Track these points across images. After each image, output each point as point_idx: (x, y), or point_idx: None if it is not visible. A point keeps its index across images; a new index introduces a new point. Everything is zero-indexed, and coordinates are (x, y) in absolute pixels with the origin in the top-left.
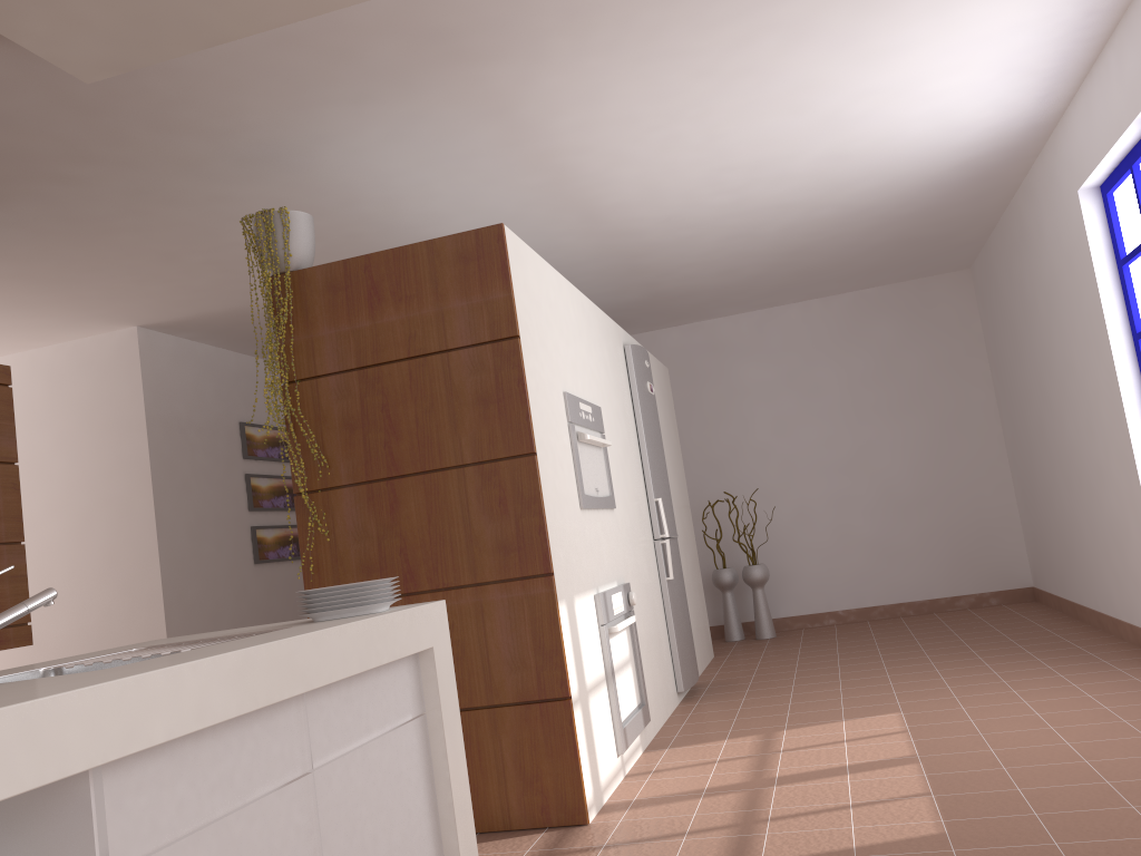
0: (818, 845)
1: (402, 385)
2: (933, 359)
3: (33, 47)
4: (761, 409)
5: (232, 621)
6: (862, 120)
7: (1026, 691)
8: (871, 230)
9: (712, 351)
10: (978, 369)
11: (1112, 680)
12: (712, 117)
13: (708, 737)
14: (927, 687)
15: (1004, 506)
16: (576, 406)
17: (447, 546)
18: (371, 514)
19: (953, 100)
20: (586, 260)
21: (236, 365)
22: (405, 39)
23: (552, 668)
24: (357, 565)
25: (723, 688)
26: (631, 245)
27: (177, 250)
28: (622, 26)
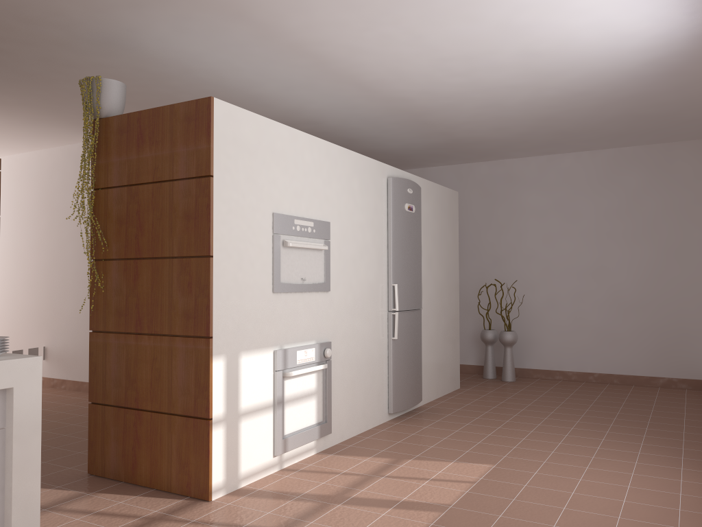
0: None
1: (148, 199)
2: (666, 204)
3: None
4: (535, 225)
5: None
6: (534, 28)
7: (594, 470)
8: (600, 107)
9: (507, 181)
10: (700, 215)
11: (663, 477)
12: (405, 23)
13: (364, 452)
14: (540, 448)
15: (701, 319)
16: (288, 222)
17: (159, 308)
18: (124, 279)
19: (606, 14)
20: (383, 115)
21: None
22: None
23: (202, 398)
24: (115, 310)
25: (428, 415)
26: (410, 107)
27: None
28: None
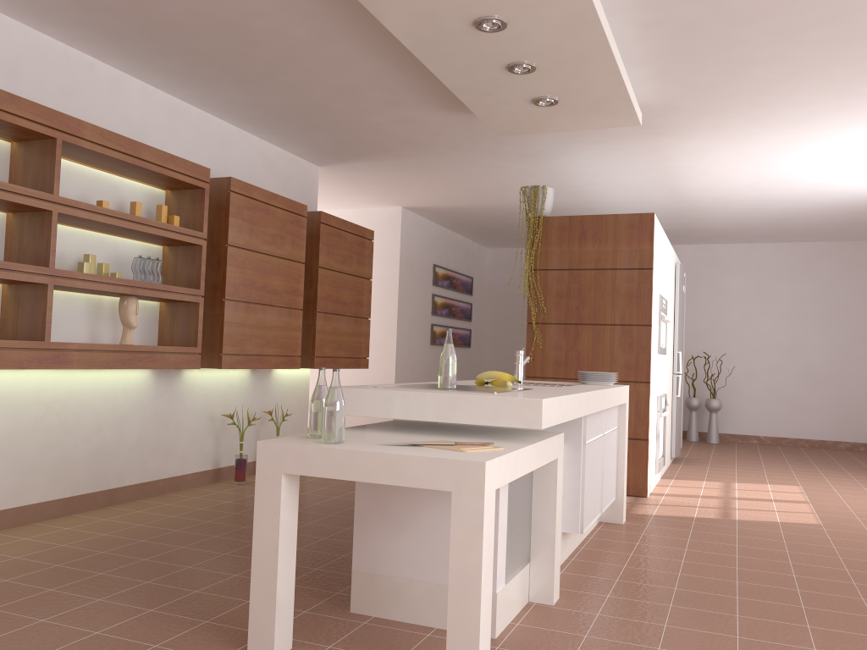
0: (761, 519)
1: (590, 281)
2: (855, 293)
3: (490, 126)
4: (735, 305)
5: (418, 374)
6: (845, 172)
7: None
8: (834, 215)
9: (711, 264)
10: None
11: None
12: (763, 163)
13: (693, 478)
14: (815, 479)
15: None
16: (662, 301)
17: (599, 360)
18: (564, 339)
19: None
20: (658, 209)
21: (435, 231)
22: (632, 127)
23: (642, 425)
24: (553, 361)
25: (694, 461)
26: (688, 206)
27: (456, 181)
28: (736, 131)
